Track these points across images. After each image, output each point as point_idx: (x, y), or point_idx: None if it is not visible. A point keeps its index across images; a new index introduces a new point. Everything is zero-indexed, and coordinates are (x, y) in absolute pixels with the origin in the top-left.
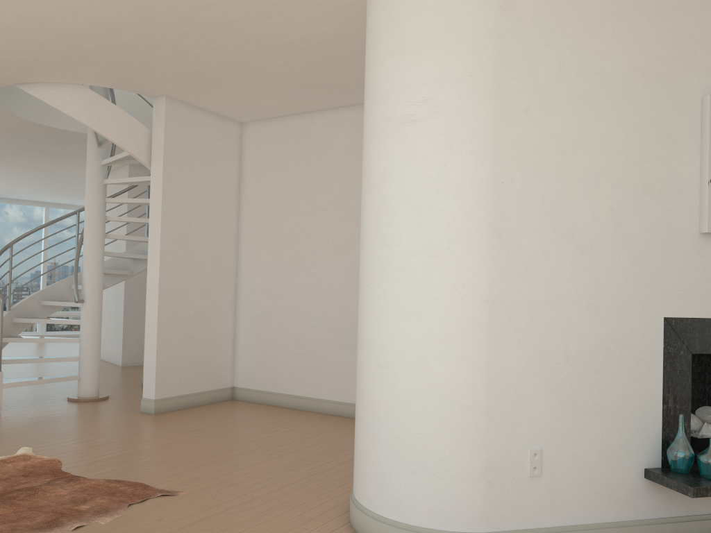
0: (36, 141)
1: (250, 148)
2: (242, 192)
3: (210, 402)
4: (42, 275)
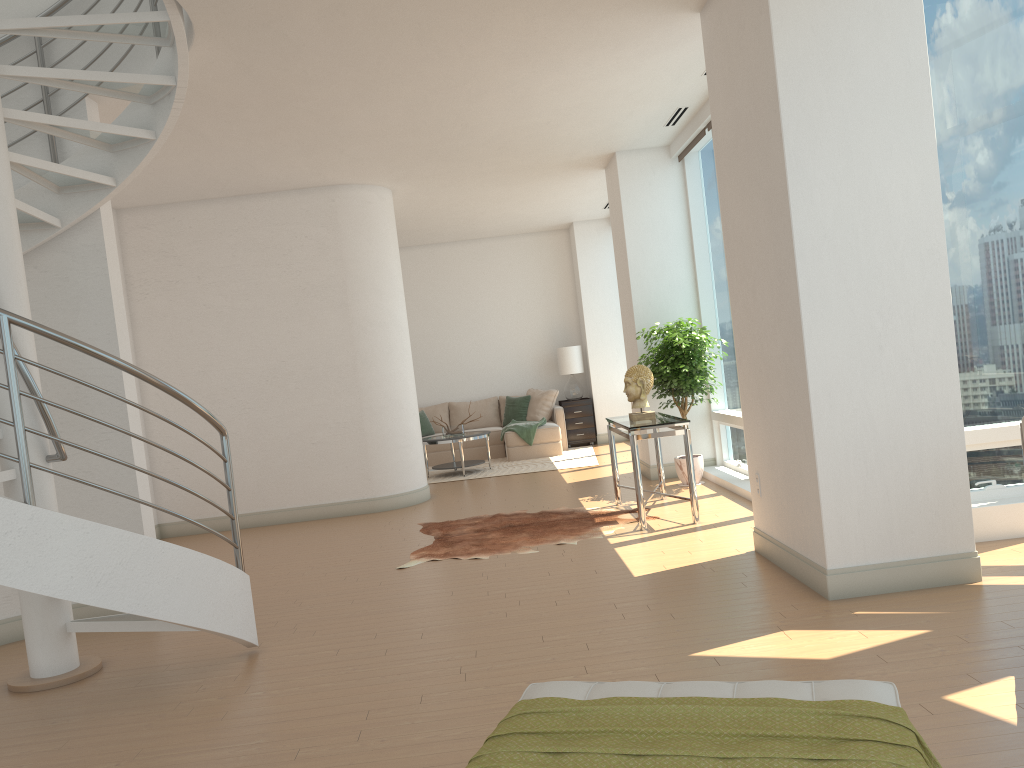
0: None
1: None
2: None
3: None
4: None
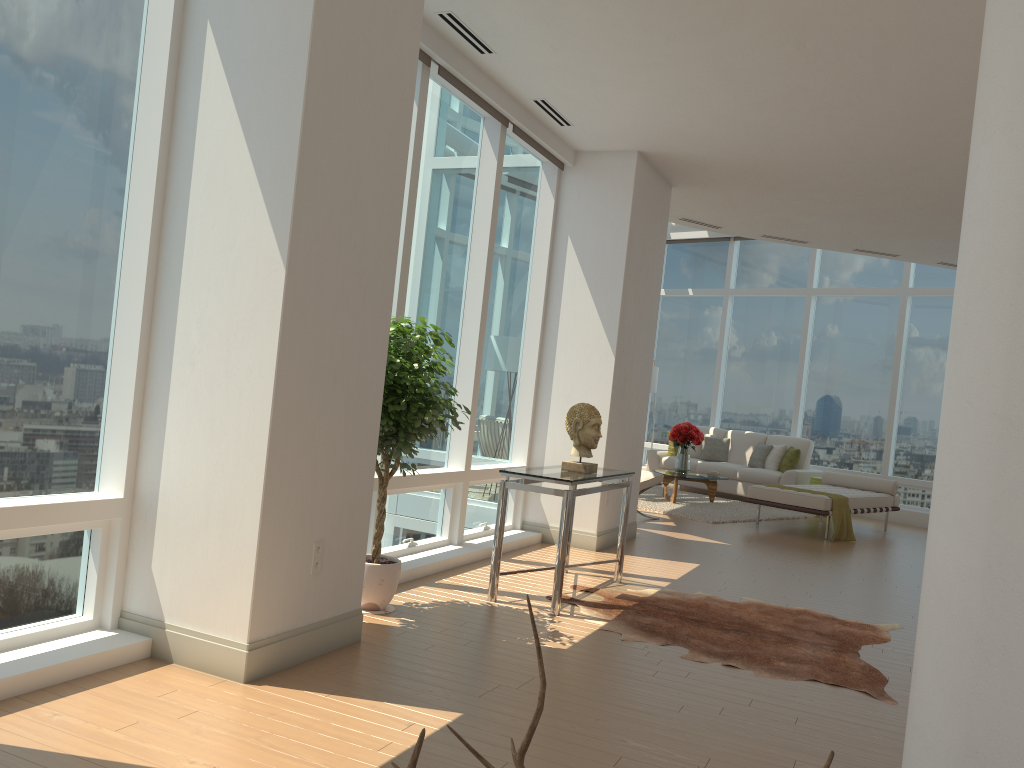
0: None
1: None
2: None
3: None
4: None
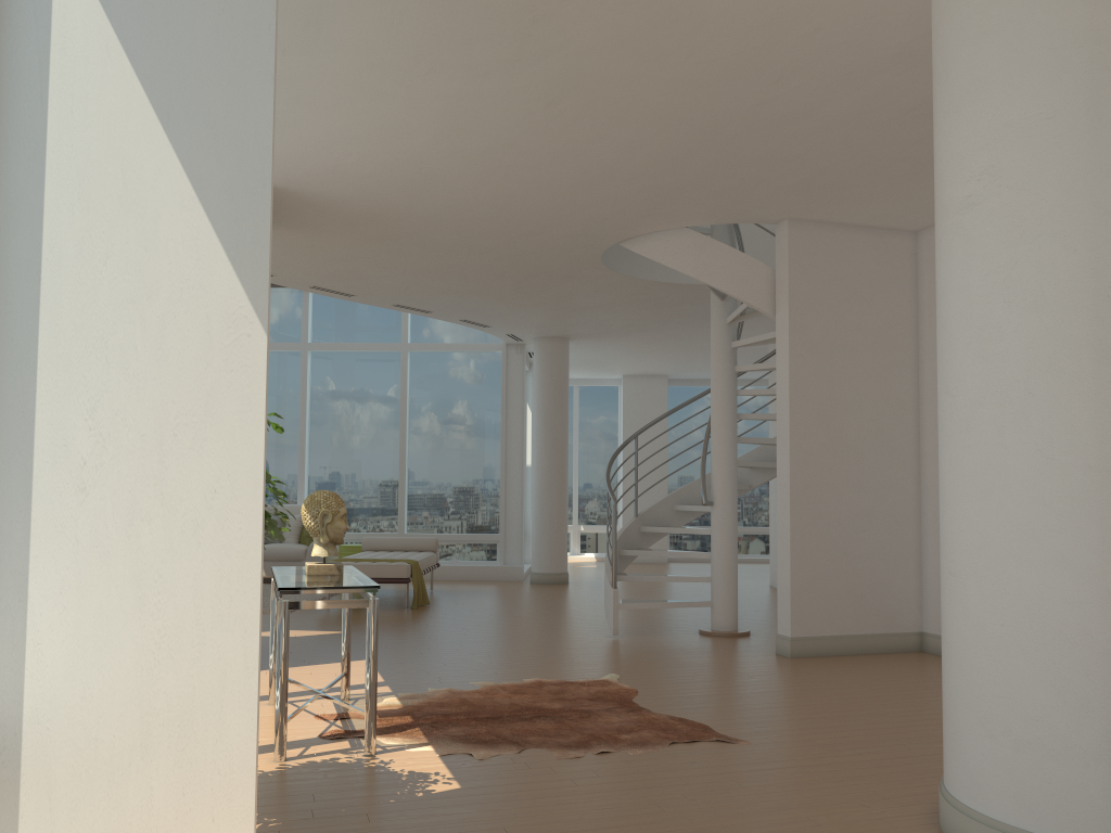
0: (673, 303)
1: (928, 267)
2: (921, 335)
3: (881, 652)
4: (674, 472)
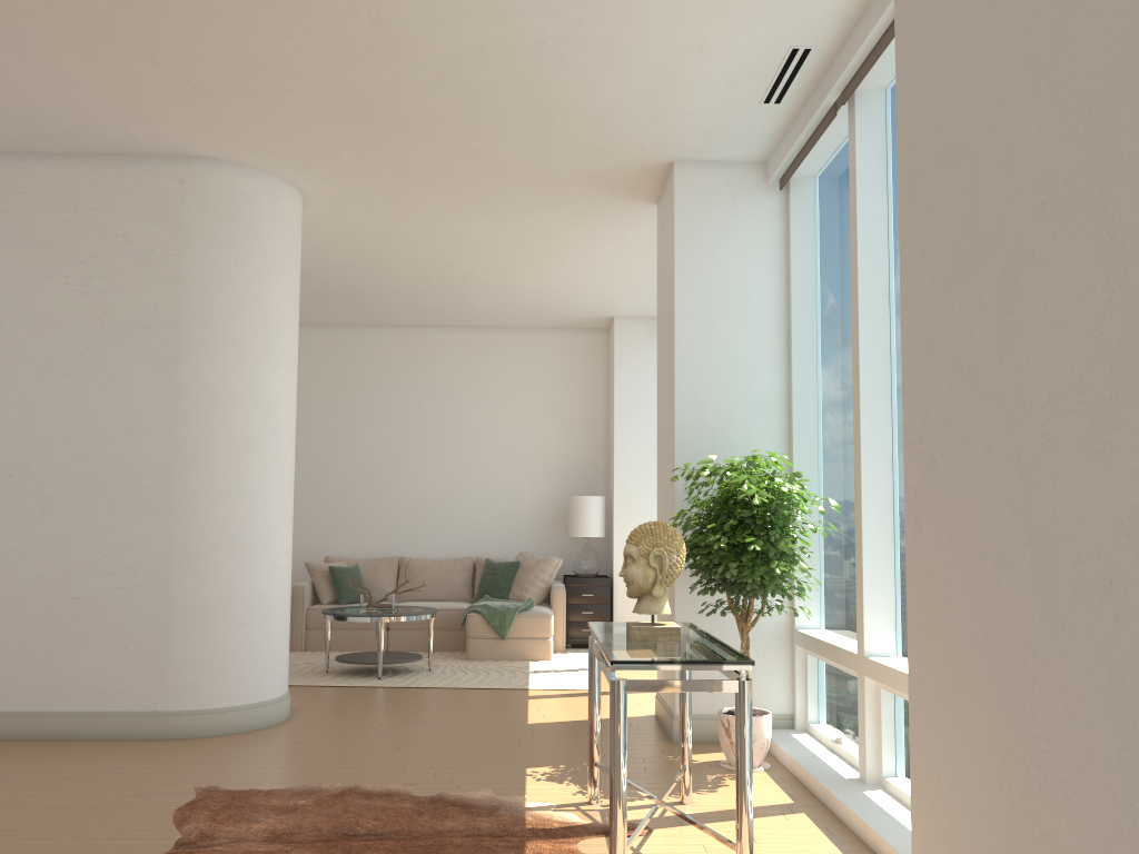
0: None
1: None
2: None
3: None
4: None
